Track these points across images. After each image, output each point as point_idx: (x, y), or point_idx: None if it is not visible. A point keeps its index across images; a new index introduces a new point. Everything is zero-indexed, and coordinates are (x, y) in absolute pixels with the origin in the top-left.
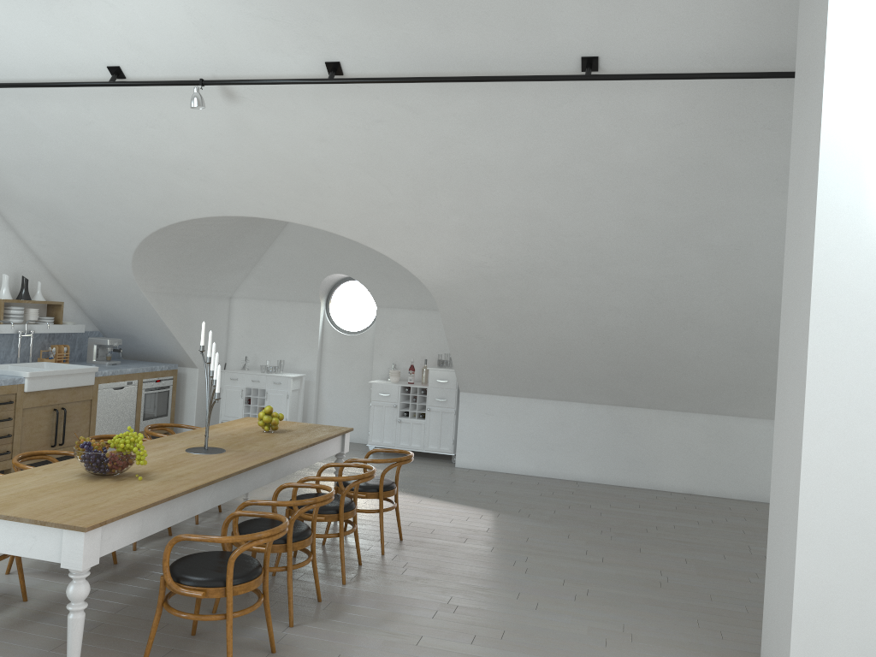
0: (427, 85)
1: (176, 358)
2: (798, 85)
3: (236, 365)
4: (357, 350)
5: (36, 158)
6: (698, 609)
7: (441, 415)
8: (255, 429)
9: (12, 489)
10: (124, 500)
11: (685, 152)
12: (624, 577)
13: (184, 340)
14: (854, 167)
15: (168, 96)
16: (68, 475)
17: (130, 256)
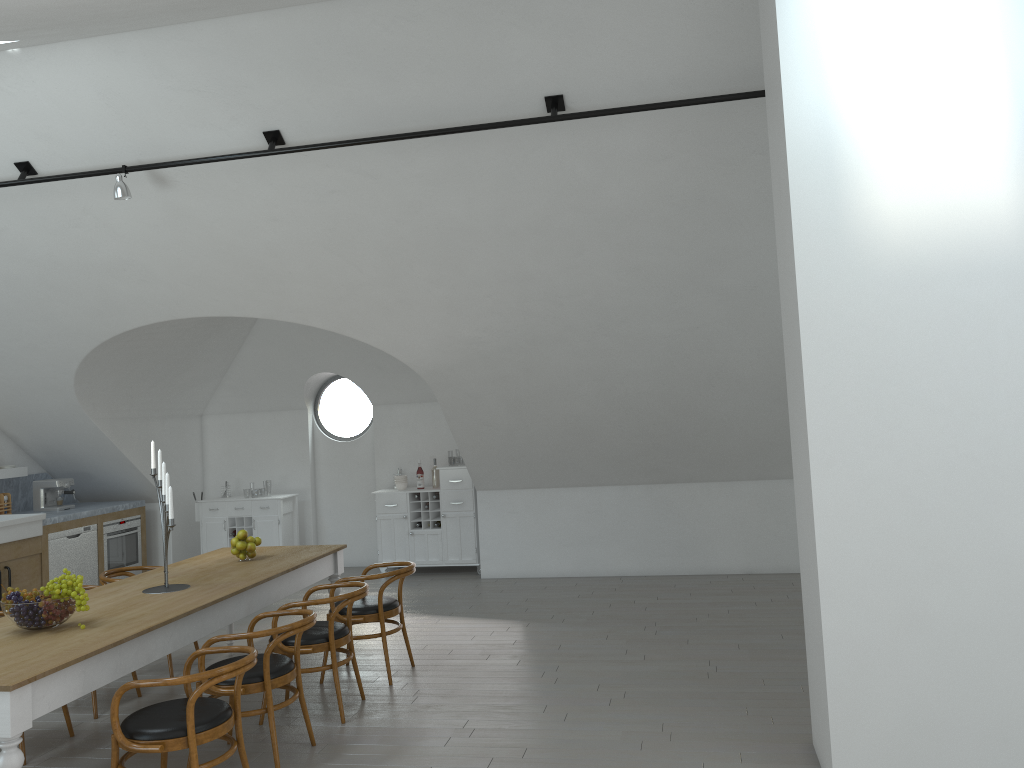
0: (381, 145)
1: (142, 492)
2: (768, 103)
3: (216, 493)
4: (355, 458)
5: None
6: (748, 696)
7: (459, 520)
8: (229, 560)
9: None
10: (60, 651)
11: (676, 189)
12: (668, 673)
13: (149, 470)
14: (825, 182)
15: (90, 189)
16: None
17: (71, 379)
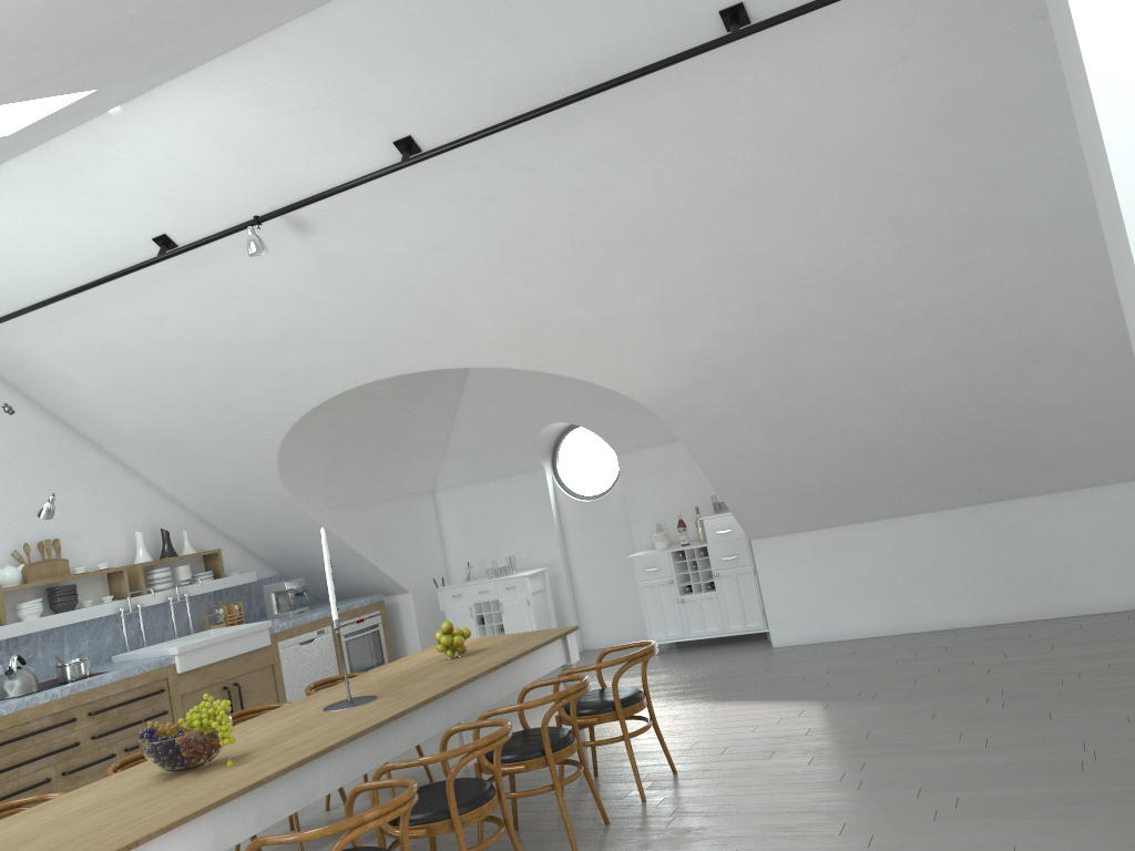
0: (531, 126)
1: (379, 585)
2: None
3: (461, 577)
4: (607, 518)
5: (125, 379)
6: None
7: (736, 579)
8: (438, 658)
9: (51, 816)
10: (186, 801)
11: (928, 97)
12: (1021, 766)
13: (381, 560)
14: None
15: (233, 252)
16: (141, 778)
17: (275, 469)
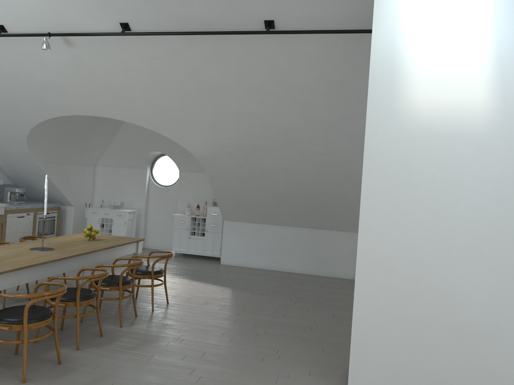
0: (179, 36)
1: (60, 200)
2: None
3: (98, 205)
4: (168, 196)
5: None
6: (327, 342)
7: (214, 234)
8: (83, 239)
9: None
10: None
11: (330, 77)
12: (291, 324)
13: (63, 189)
14: (388, 81)
15: (33, 43)
16: None
17: (25, 139)
